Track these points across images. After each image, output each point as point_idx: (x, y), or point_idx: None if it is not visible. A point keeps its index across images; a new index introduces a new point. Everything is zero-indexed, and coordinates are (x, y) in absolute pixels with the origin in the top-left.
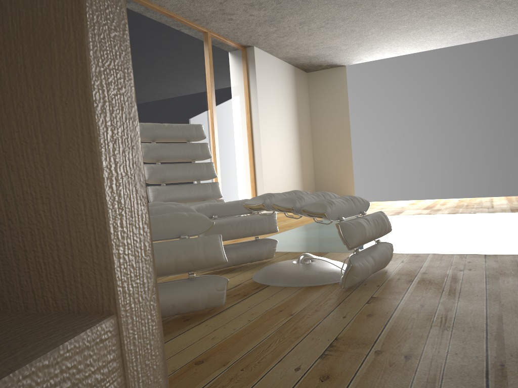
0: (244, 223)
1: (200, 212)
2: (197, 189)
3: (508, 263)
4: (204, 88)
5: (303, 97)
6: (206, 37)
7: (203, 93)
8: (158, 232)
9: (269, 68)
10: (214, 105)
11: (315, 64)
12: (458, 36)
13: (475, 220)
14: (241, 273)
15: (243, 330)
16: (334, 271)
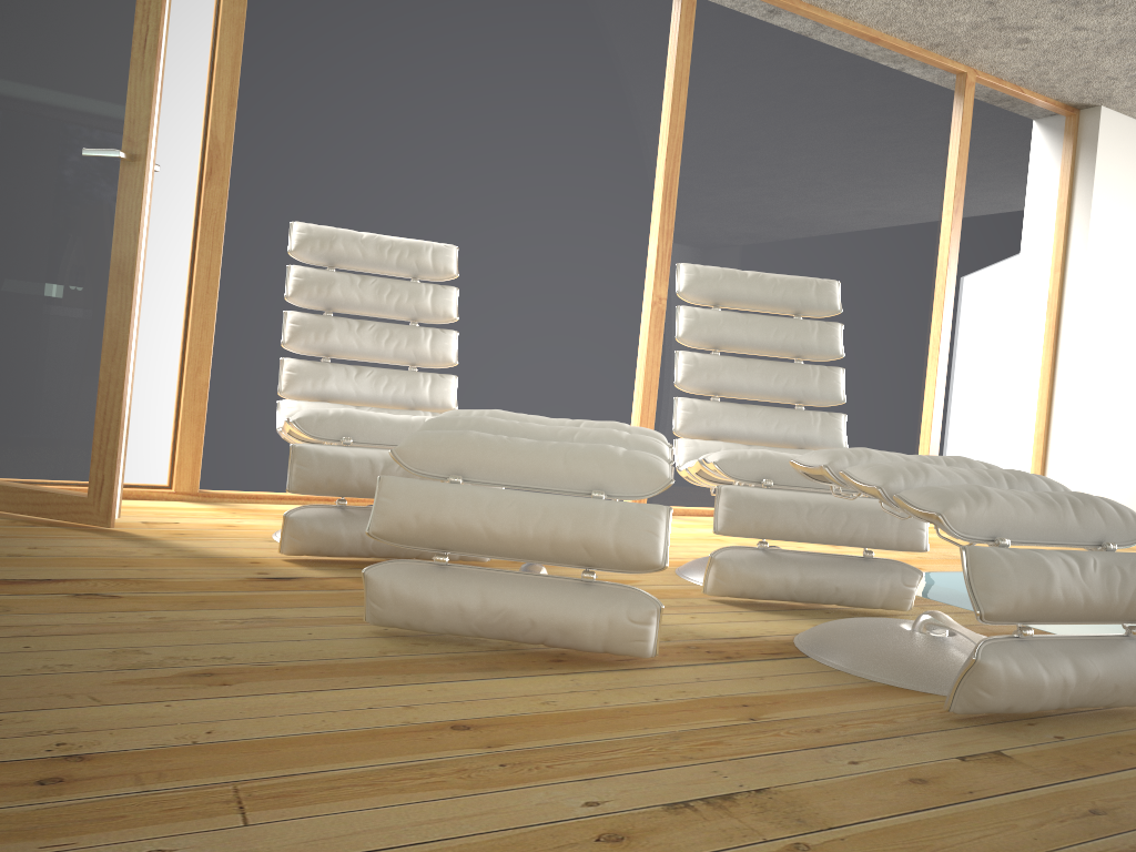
0: (831, 510)
1: (734, 466)
2: (785, 422)
3: None
4: (934, 203)
5: None
6: (961, 84)
7: (929, 215)
8: (551, 475)
9: None
10: (954, 246)
11: None
12: None
13: None
14: (793, 619)
15: (617, 710)
16: None
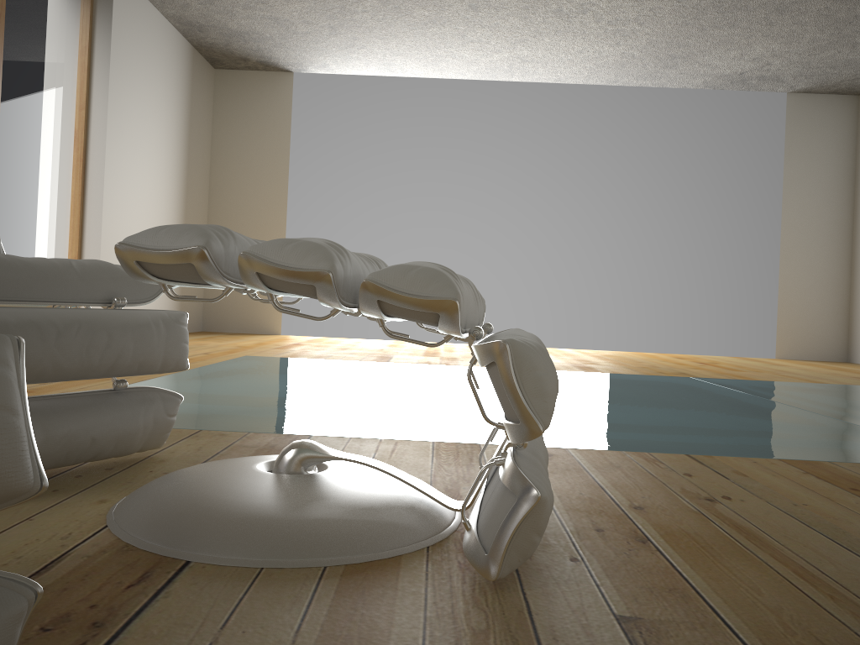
0: (86, 329)
1: None
2: None
3: (774, 480)
4: None
5: (202, 113)
6: None
7: None
8: None
9: (143, 29)
10: None
11: (237, 53)
12: (498, 62)
13: None
14: (58, 501)
15: None
16: (411, 504)
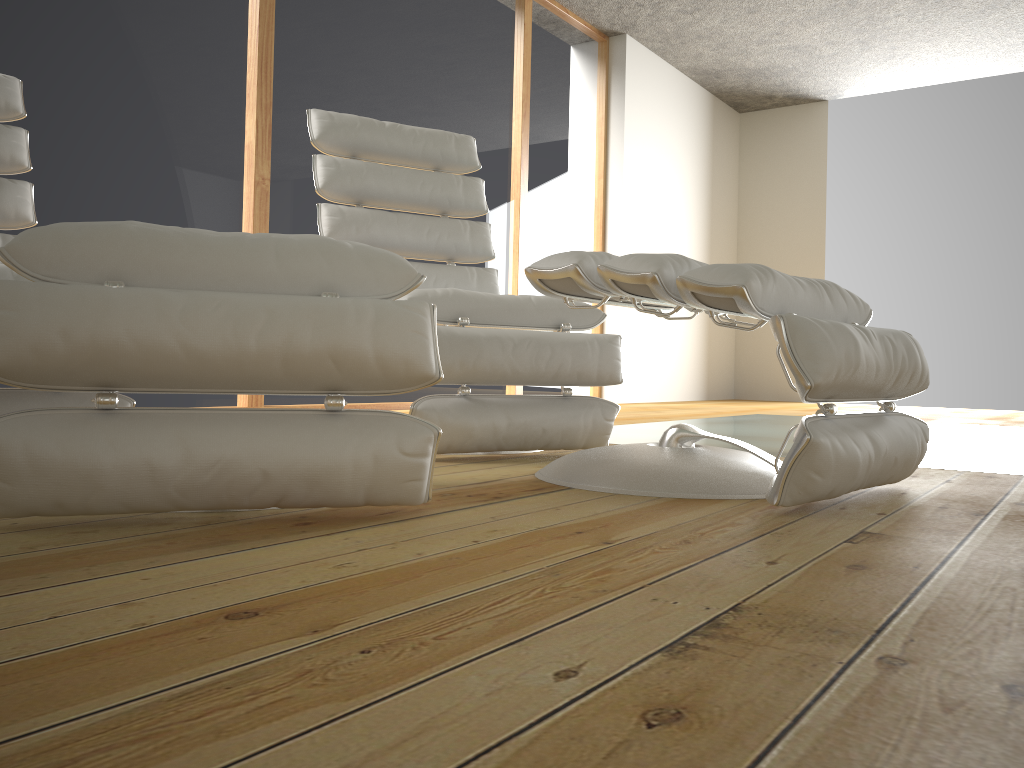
0: (535, 344)
1: None
2: (443, 277)
3: None
4: (507, 106)
5: (726, 164)
6: None
7: (504, 117)
8: (259, 276)
9: (657, 89)
10: (525, 148)
11: (760, 92)
12: None
13: None
14: (512, 465)
15: (444, 559)
16: (756, 471)
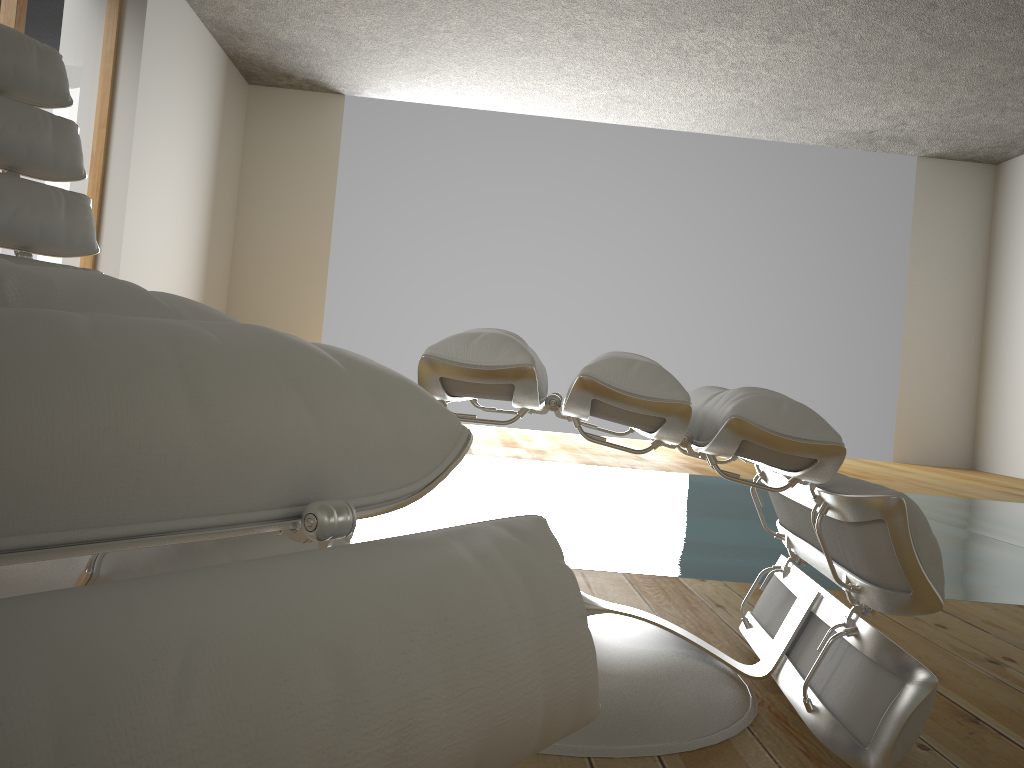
0: None
1: None
2: None
3: None
4: None
5: (233, 138)
6: None
7: None
8: (151, 468)
9: (177, 34)
10: None
11: (281, 68)
12: (593, 101)
13: (671, 485)
14: None
15: None
16: (709, 672)
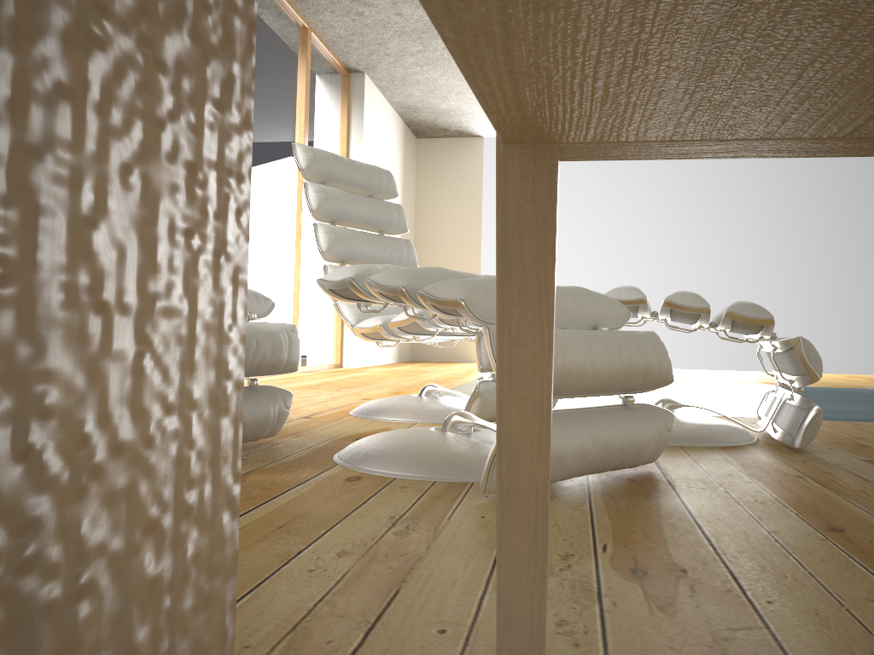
0: None
1: None
2: None
3: None
4: (295, 125)
5: (410, 177)
6: (304, 36)
7: (293, 133)
8: (570, 315)
9: (379, 117)
10: None
11: (440, 125)
12: None
13: (743, 389)
14: None
15: (780, 493)
16: (734, 427)
